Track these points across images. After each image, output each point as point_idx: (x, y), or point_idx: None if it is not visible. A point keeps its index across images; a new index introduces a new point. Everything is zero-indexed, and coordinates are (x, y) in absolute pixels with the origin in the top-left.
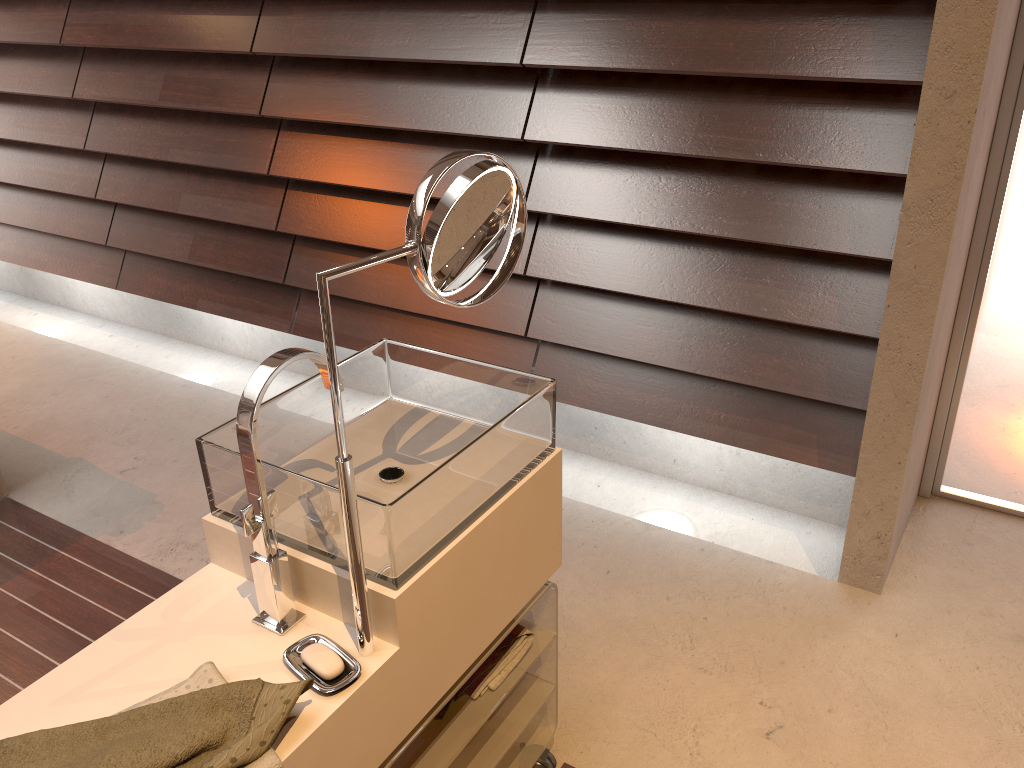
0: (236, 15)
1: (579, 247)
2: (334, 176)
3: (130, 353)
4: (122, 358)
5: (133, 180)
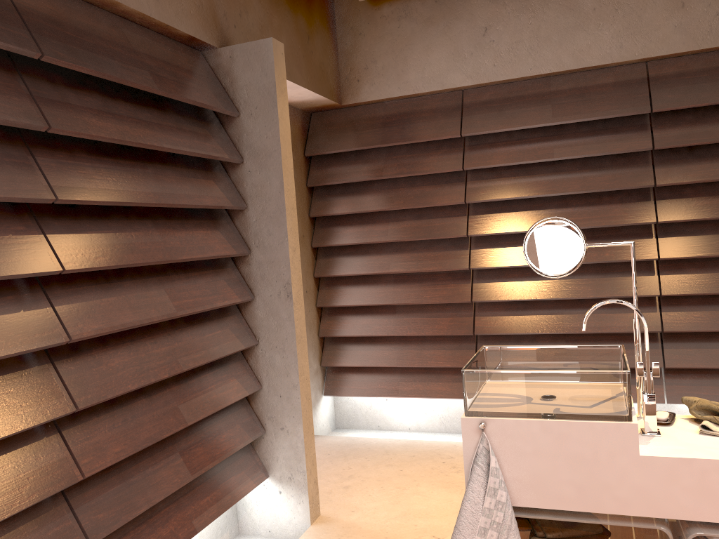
0: None
1: (106, 428)
2: None
3: None
4: None
5: None
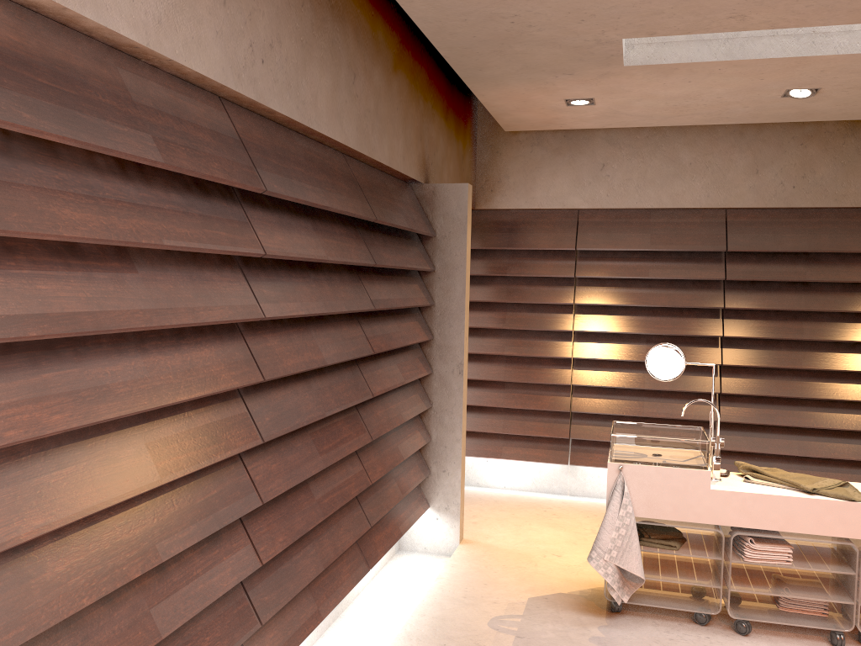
0: (230, 348)
1: (373, 455)
2: (301, 474)
3: None
4: None
5: None
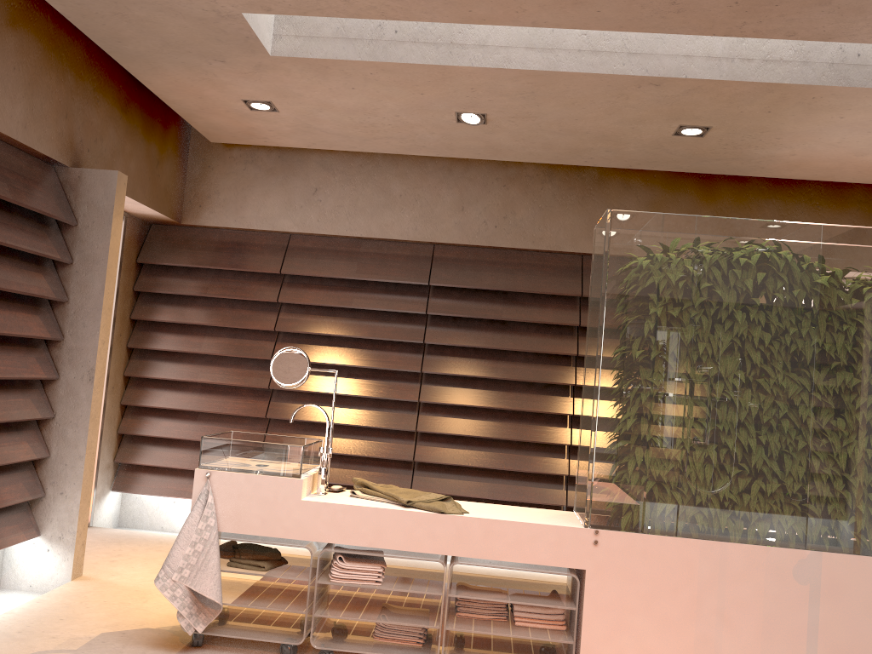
0: None
1: None
2: None
3: None
4: None
5: None
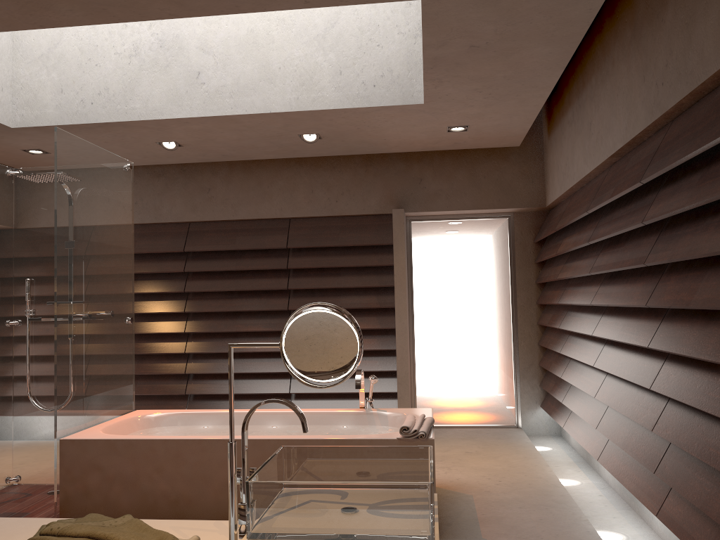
0: (649, 283)
1: None
2: (676, 393)
3: (596, 507)
4: (588, 508)
5: (610, 388)
